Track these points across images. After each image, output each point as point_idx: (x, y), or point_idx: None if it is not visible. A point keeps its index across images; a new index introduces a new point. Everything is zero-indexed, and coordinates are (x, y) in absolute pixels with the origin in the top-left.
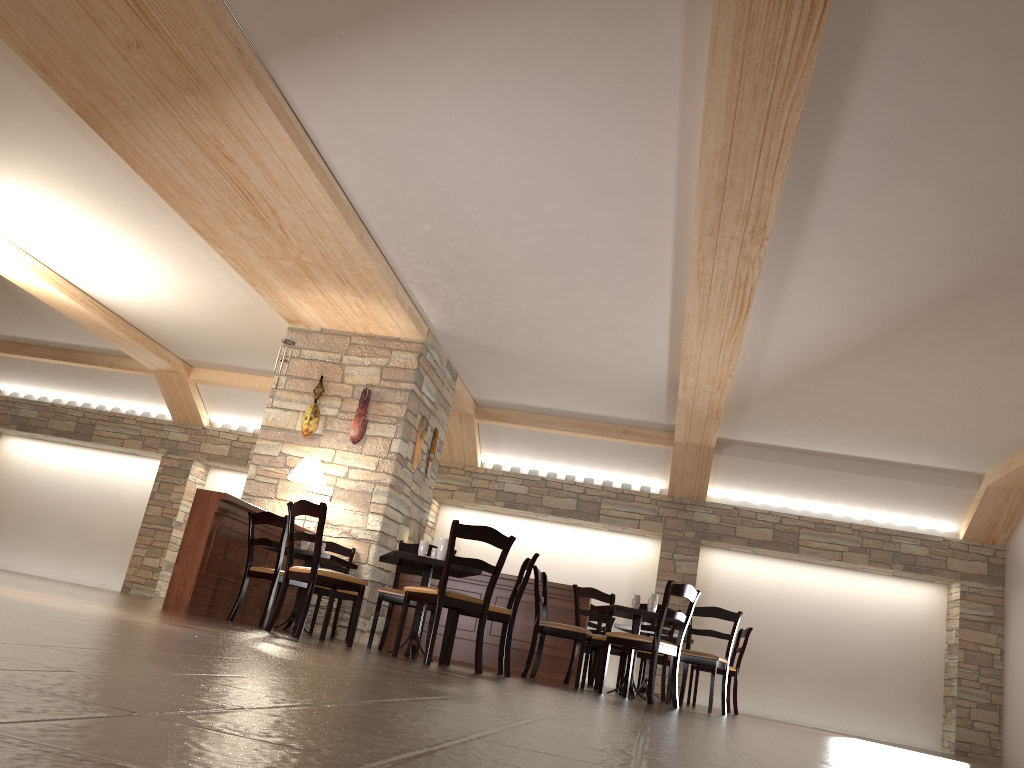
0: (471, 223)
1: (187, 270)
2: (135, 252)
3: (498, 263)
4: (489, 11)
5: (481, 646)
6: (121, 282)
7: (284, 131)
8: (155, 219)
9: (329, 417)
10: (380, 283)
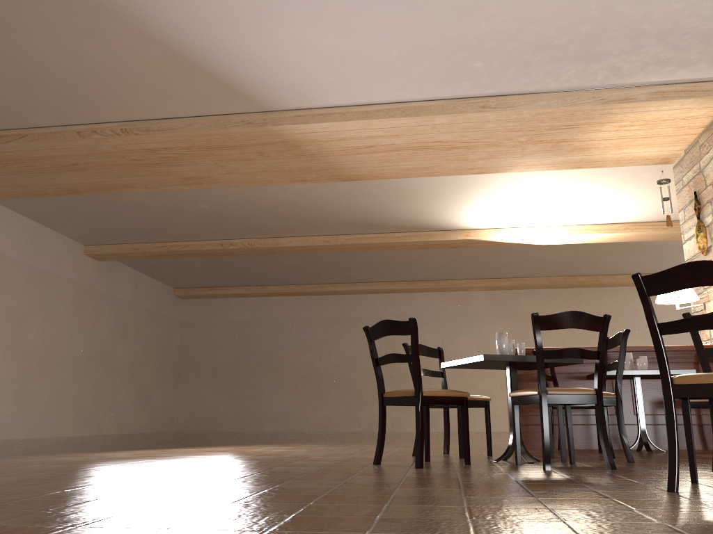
0: (464, 39)
1: (581, 181)
2: (551, 193)
3: (553, 24)
4: (155, 21)
5: (418, 439)
6: (605, 208)
7: (321, 123)
8: (495, 177)
9: (709, 225)
10: (569, 110)
